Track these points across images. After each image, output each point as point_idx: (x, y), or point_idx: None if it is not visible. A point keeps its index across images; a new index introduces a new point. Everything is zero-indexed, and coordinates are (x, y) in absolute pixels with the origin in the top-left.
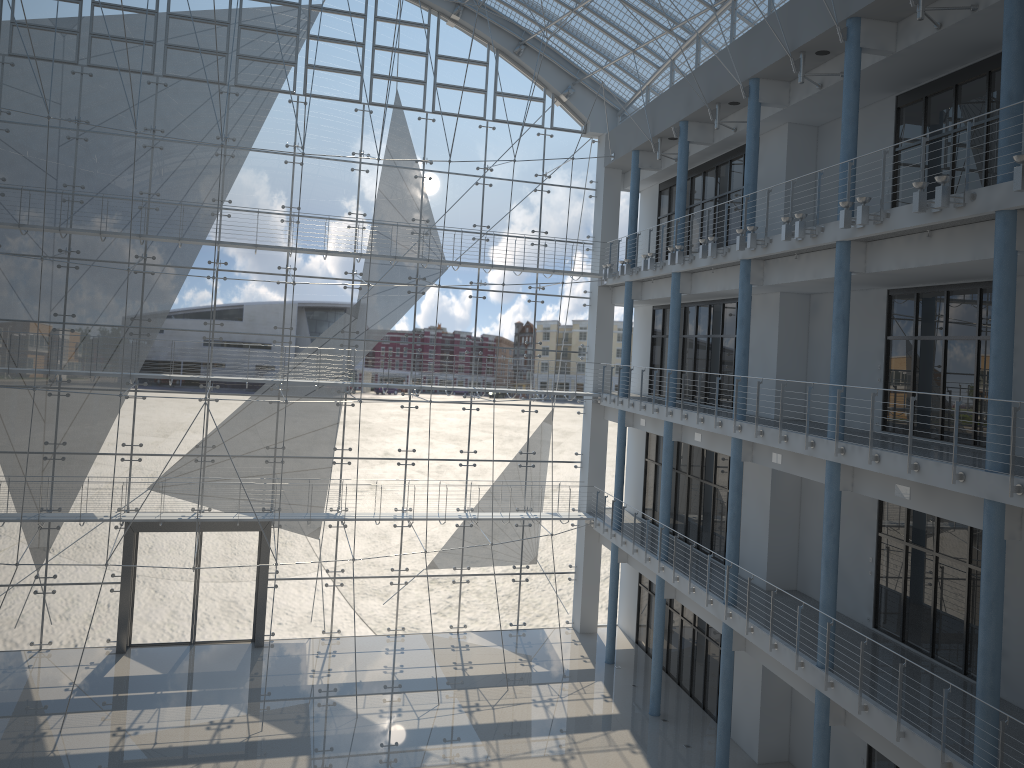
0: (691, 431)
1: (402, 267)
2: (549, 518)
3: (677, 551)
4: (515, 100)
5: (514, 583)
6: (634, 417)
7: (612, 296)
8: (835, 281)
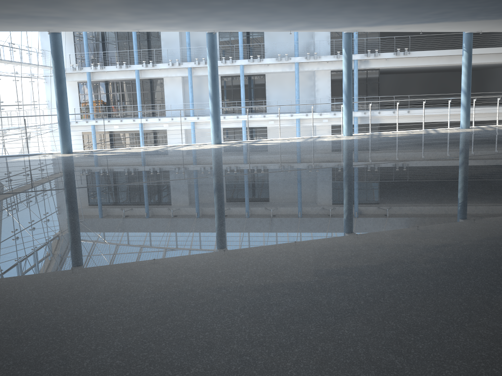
0: (152, 125)
1: None
2: None
3: None
4: None
5: None
6: (98, 127)
7: None
8: (241, 75)
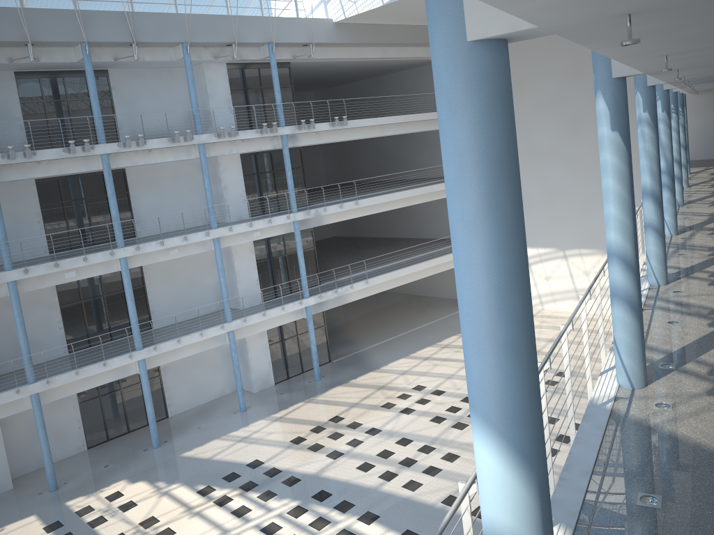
0: None
1: None
2: None
3: None
4: None
5: None
6: None
7: None
8: (109, 173)
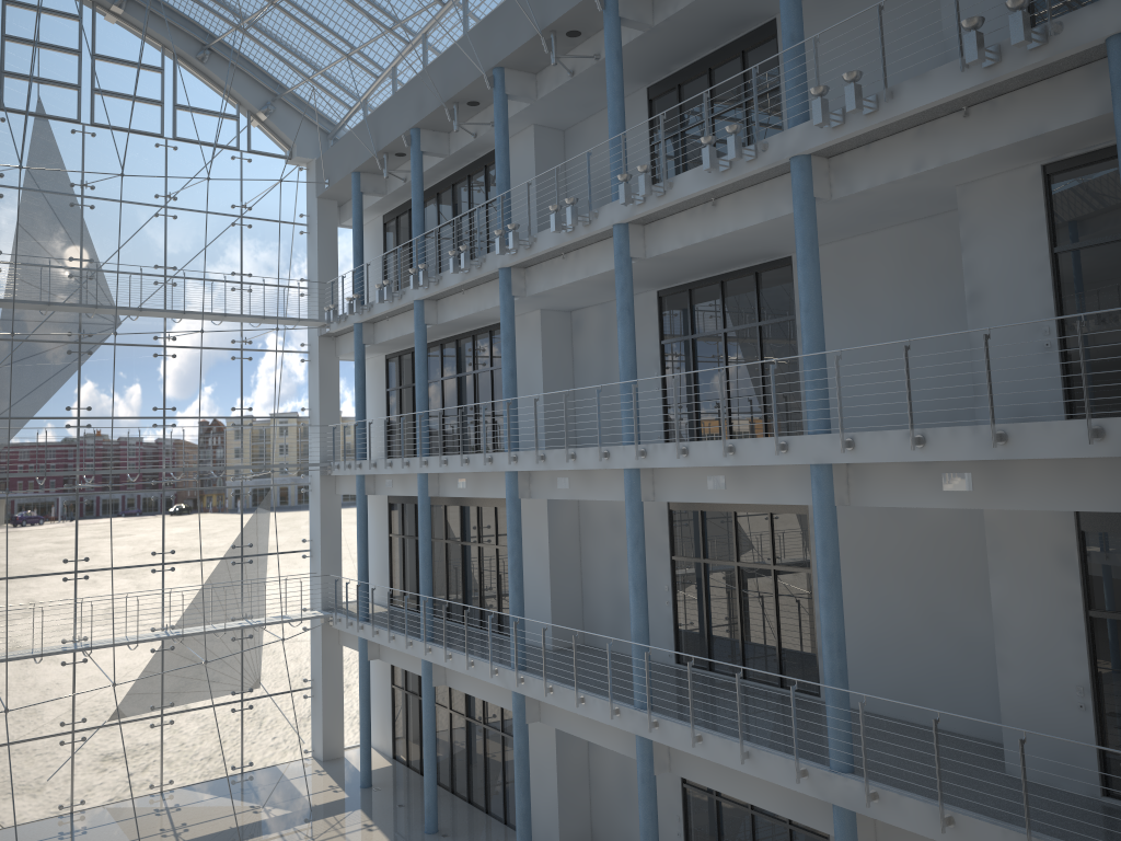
0: (451, 481)
1: (58, 320)
2: (277, 621)
3: (441, 630)
4: (201, 116)
5: (235, 714)
6: (376, 482)
7: (336, 347)
8: (616, 268)
